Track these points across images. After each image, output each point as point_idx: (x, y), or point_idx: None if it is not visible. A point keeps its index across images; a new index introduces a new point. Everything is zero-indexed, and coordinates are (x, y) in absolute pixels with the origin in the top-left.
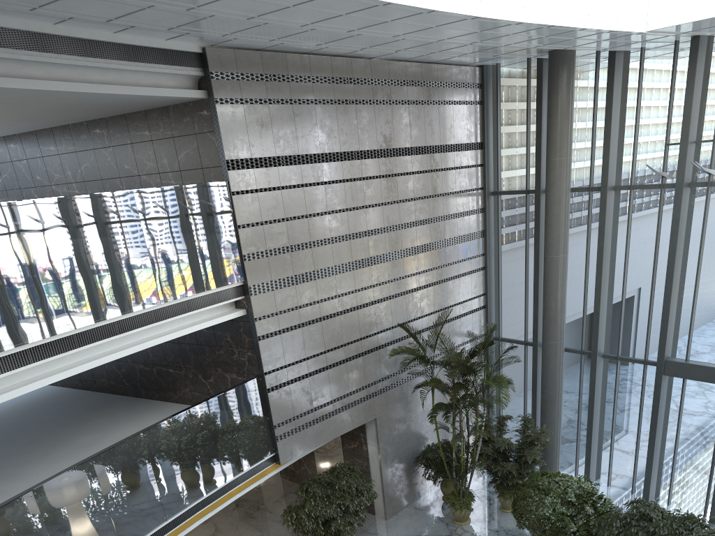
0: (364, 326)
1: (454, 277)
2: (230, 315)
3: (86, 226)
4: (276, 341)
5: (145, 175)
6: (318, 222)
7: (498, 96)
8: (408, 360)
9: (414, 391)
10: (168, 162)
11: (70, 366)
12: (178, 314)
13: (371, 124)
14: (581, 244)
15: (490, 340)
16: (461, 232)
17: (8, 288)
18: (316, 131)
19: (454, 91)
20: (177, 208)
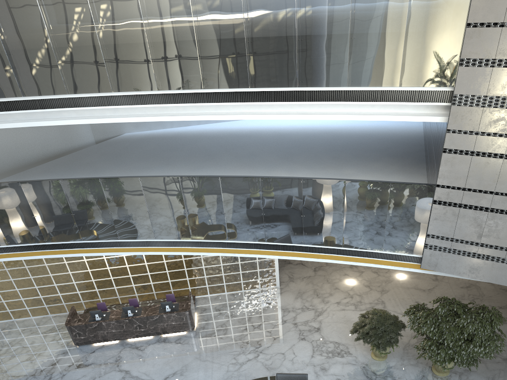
0: None
1: None
2: (427, 118)
3: (297, 7)
4: (462, 161)
5: None
6: None
7: None
8: None
9: None
10: None
11: (270, 113)
12: (367, 100)
13: None
14: None
15: None
16: None
17: (228, 47)
18: None
19: None
20: None
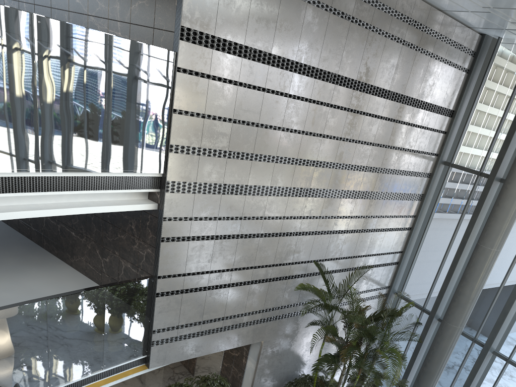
0: (280, 254)
1: (381, 229)
2: (135, 206)
3: None
4: (181, 247)
5: (94, 17)
6: (268, 135)
7: (487, 71)
8: (312, 295)
9: (307, 326)
10: (120, 9)
11: None
12: (65, 189)
13: (358, 50)
14: (514, 243)
15: (391, 293)
16: (403, 190)
17: None
18: (299, 34)
19: (449, 50)
20: (96, 61)
